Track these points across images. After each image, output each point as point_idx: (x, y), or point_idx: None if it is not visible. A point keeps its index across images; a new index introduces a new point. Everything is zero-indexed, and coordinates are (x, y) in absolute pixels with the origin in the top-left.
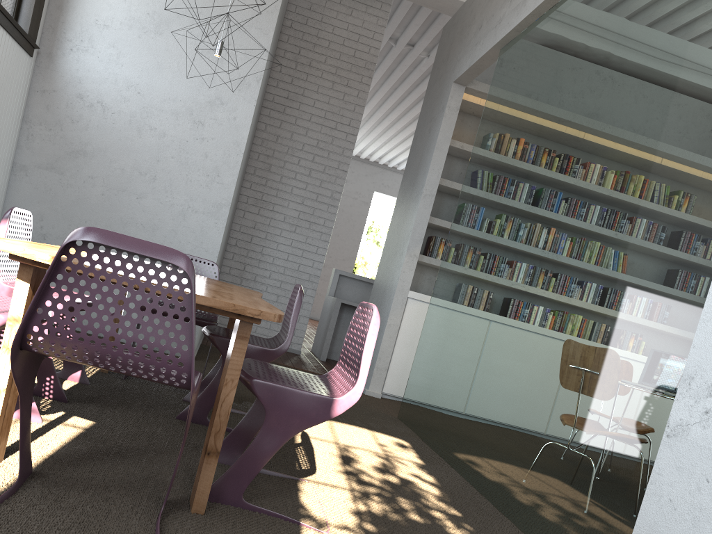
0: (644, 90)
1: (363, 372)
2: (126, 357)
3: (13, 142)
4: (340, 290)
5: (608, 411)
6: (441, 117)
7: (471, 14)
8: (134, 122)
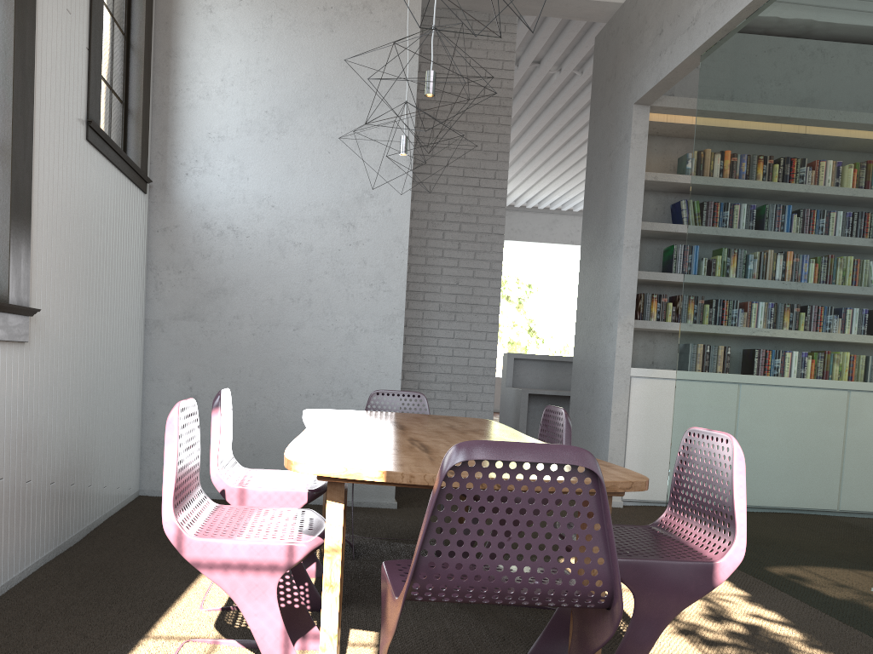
0: None
1: (741, 522)
2: (532, 587)
3: (142, 296)
4: (517, 377)
5: None
6: (626, 149)
7: (639, 17)
8: (274, 242)
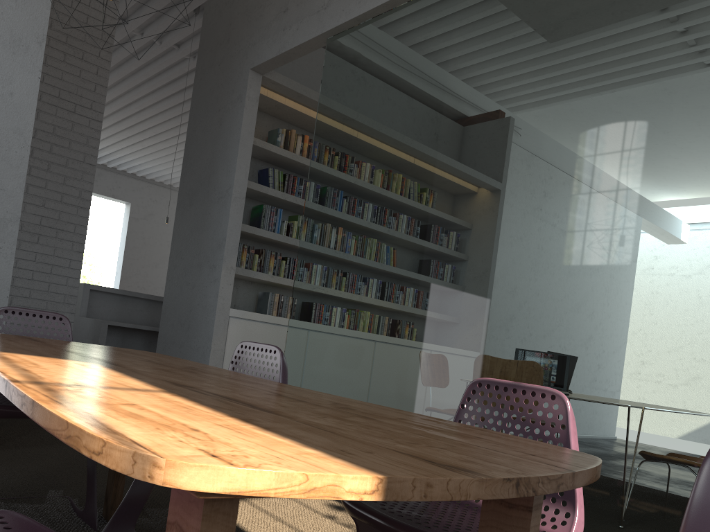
0: (618, 102)
1: (579, 490)
2: None
3: None
4: (91, 307)
5: (683, 450)
6: (239, 108)
7: None
8: None
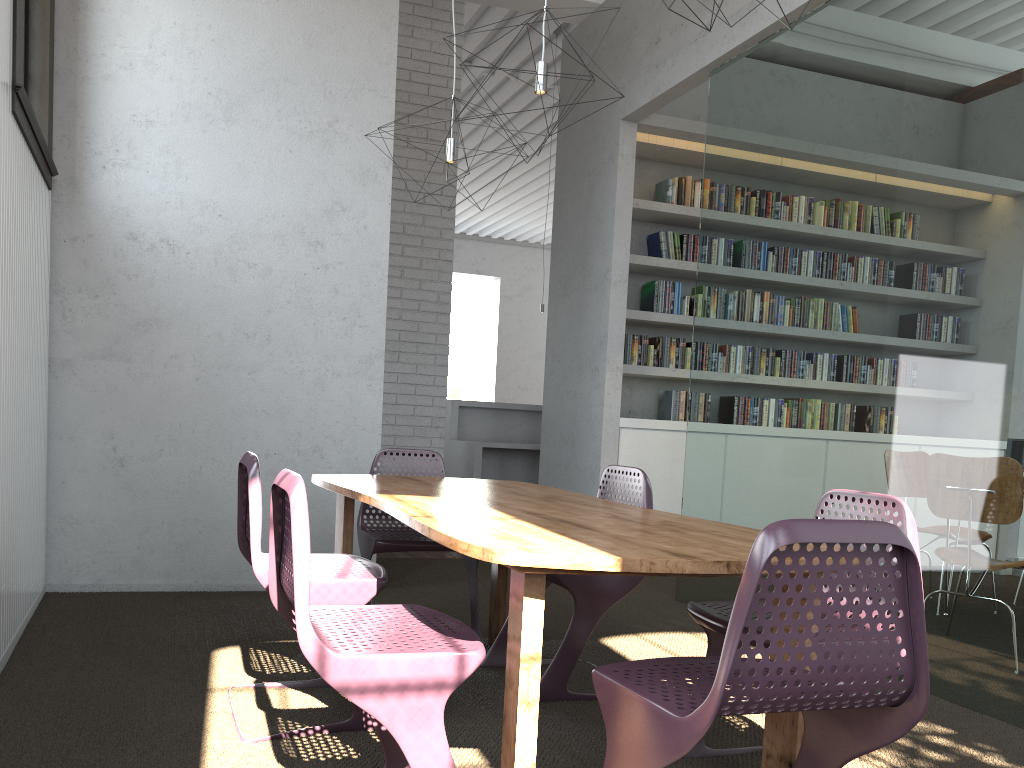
0: None
1: None
2: (836, 689)
3: (47, 327)
4: (462, 427)
5: None
6: (611, 170)
7: (626, 21)
8: (222, 261)
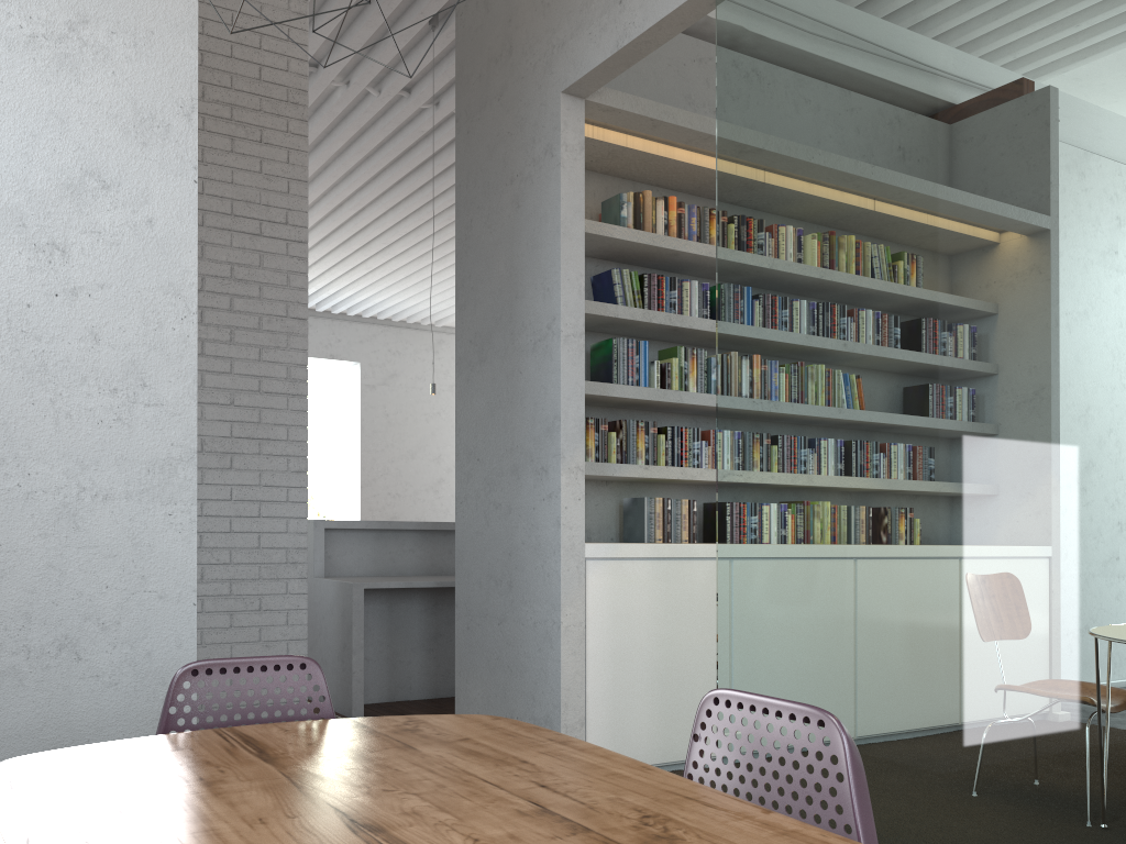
0: None
1: None
2: None
3: None
4: (330, 559)
5: None
6: (550, 168)
7: None
8: None
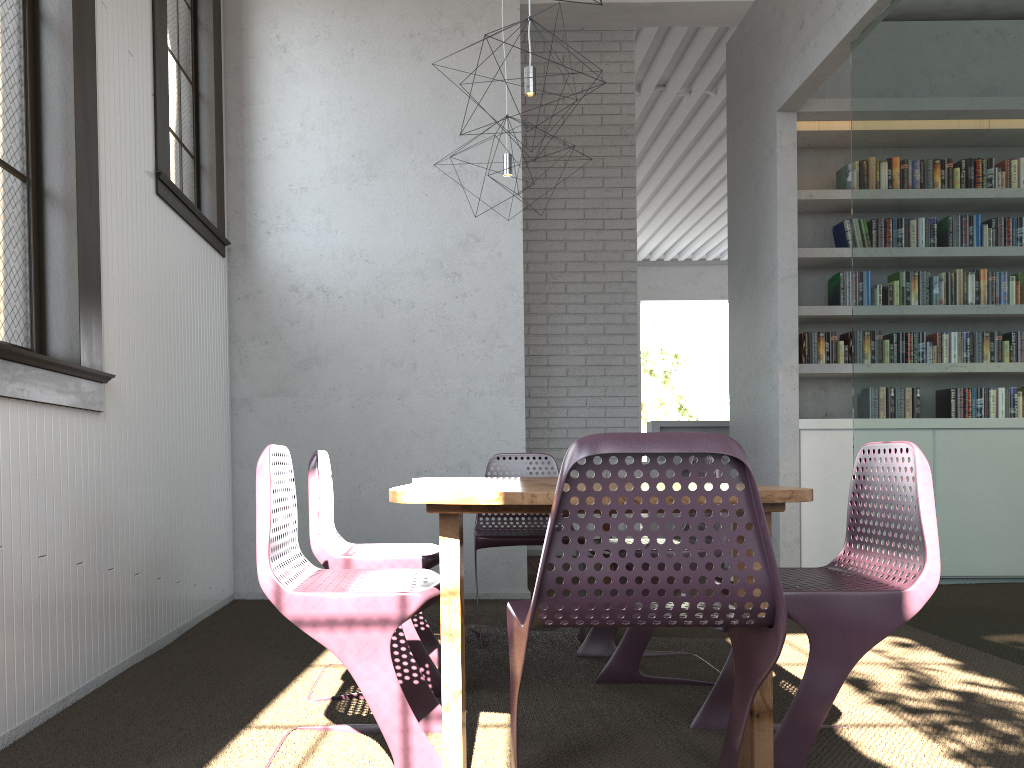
0: None
1: (932, 542)
2: (678, 601)
3: (226, 372)
4: None
5: None
6: (772, 164)
7: (775, 12)
8: (370, 300)
